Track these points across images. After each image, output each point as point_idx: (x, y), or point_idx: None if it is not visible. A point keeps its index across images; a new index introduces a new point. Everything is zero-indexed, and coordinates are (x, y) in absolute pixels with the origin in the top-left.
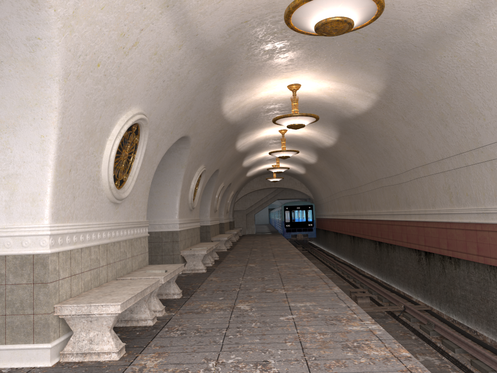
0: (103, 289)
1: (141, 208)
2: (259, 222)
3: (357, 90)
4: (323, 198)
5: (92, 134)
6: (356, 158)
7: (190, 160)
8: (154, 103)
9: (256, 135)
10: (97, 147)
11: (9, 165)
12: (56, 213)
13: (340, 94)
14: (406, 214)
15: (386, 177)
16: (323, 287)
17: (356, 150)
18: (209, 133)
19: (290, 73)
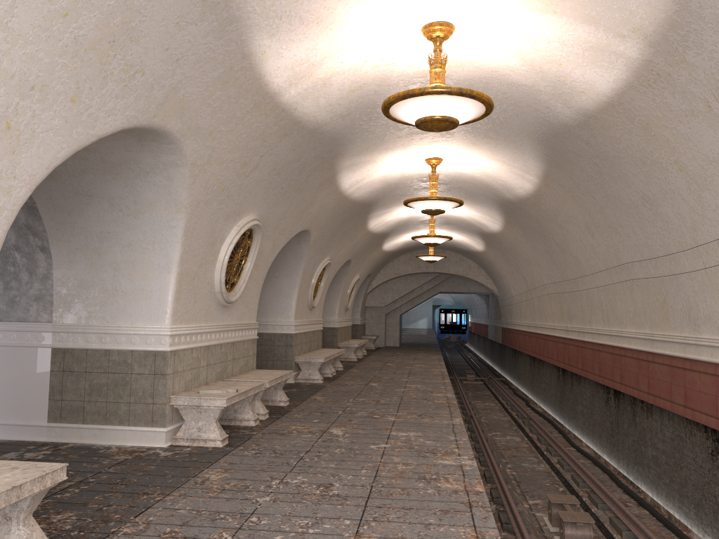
0: None
1: None
2: (417, 325)
3: (592, 36)
4: (513, 295)
5: None
6: (579, 219)
7: (200, 197)
8: None
9: (382, 166)
10: None
11: None
12: None
13: (550, 54)
14: (688, 344)
15: (641, 259)
16: None
17: (579, 203)
18: (248, 140)
19: None
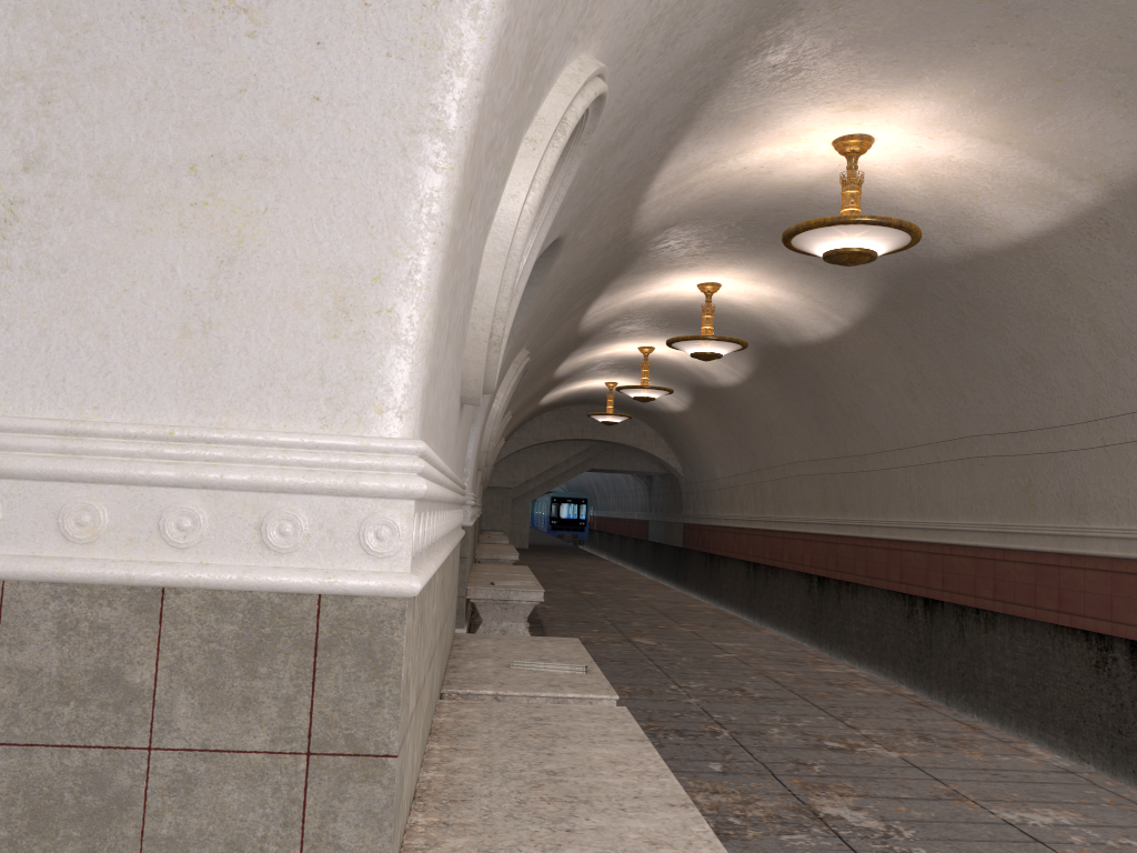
0: (488, 757)
1: (466, 440)
2: None
3: (1039, 173)
4: (718, 477)
5: (527, 78)
6: (897, 377)
7: (525, 323)
8: (611, 68)
9: (642, 289)
10: (509, 150)
11: (232, 108)
12: (426, 392)
13: (970, 184)
14: (1067, 536)
15: (996, 432)
16: (987, 742)
17: (907, 357)
18: (585, 253)
19: (882, 92)
